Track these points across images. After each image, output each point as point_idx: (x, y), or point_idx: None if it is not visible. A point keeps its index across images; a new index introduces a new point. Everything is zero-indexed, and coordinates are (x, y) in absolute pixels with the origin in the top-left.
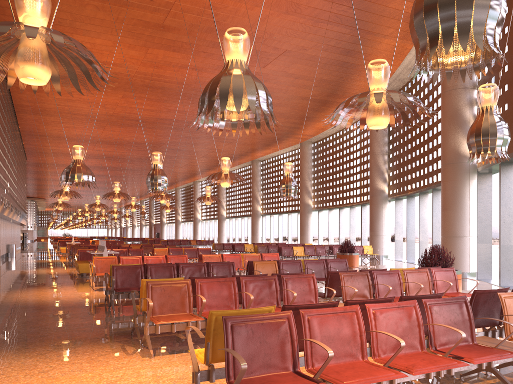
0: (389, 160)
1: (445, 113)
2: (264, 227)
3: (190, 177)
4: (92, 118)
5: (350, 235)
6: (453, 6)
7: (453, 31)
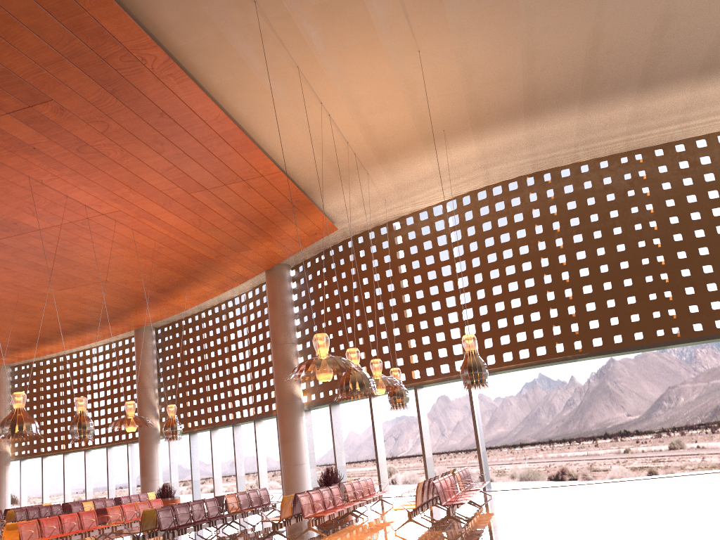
0: (159, 394)
1: (279, 362)
2: None
3: None
4: None
5: (87, 487)
6: (481, 372)
7: (481, 379)
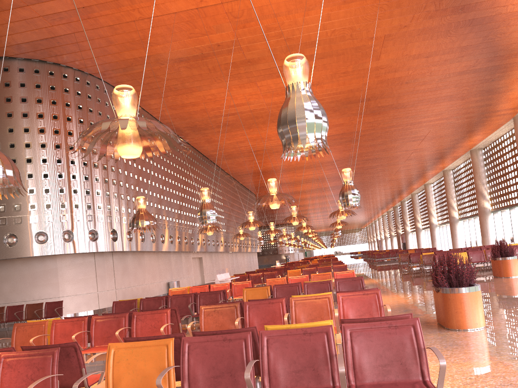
0: None
1: None
2: (498, 225)
3: (415, 181)
4: (270, 151)
5: None
6: None
7: None
